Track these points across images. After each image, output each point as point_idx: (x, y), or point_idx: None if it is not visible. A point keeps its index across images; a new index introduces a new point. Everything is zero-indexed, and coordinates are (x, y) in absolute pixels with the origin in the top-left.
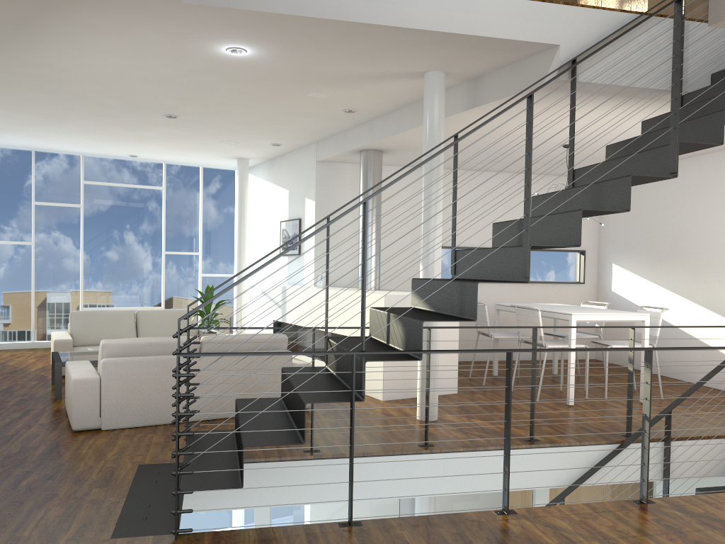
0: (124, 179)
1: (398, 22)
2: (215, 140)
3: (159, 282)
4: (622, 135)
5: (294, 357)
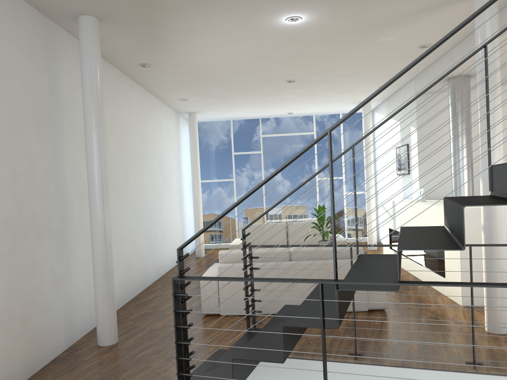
0: (287, 130)
1: None
2: (335, 92)
3: (315, 200)
4: None
5: (402, 259)
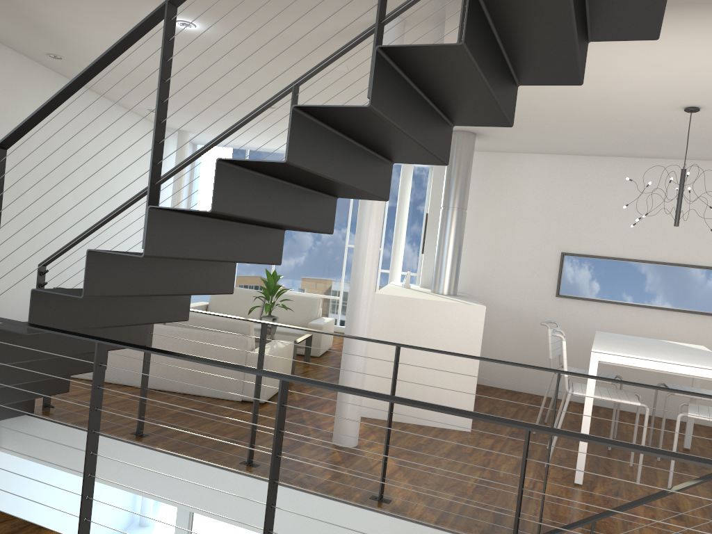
0: None
1: None
2: None
3: (339, 273)
4: None
5: None
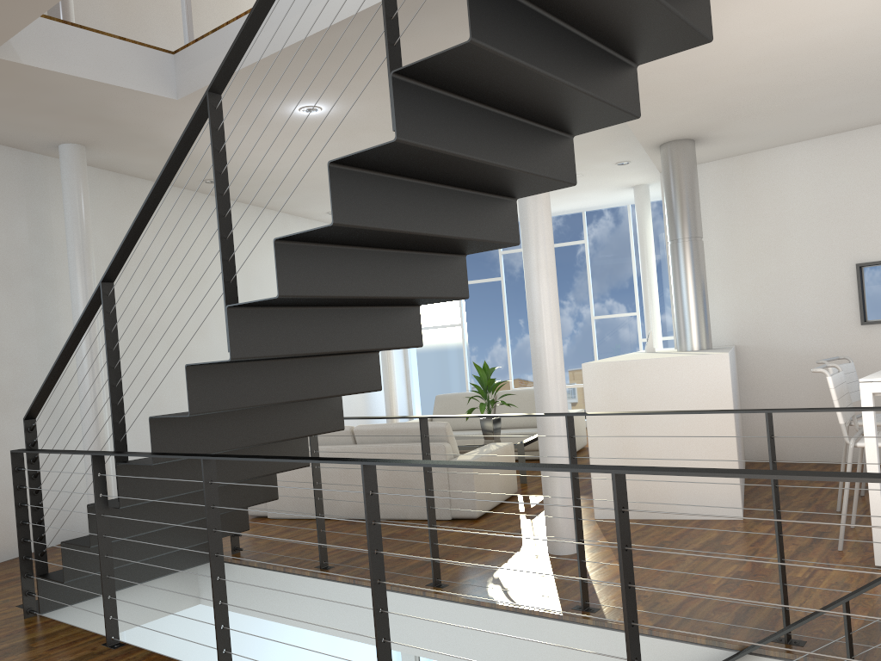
0: None
1: (330, 19)
2: None
3: (591, 353)
4: None
5: None
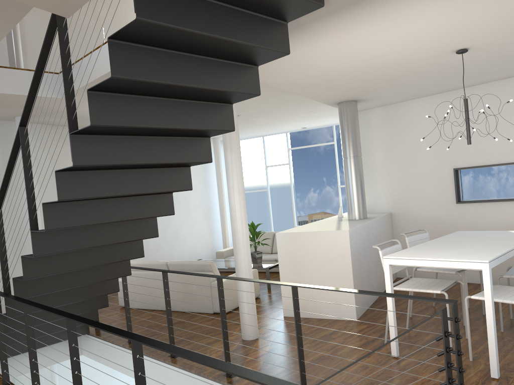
0: (311, 142)
1: None
2: (300, 114)
3: (338, 206)
4: (465, 28)
5: None
